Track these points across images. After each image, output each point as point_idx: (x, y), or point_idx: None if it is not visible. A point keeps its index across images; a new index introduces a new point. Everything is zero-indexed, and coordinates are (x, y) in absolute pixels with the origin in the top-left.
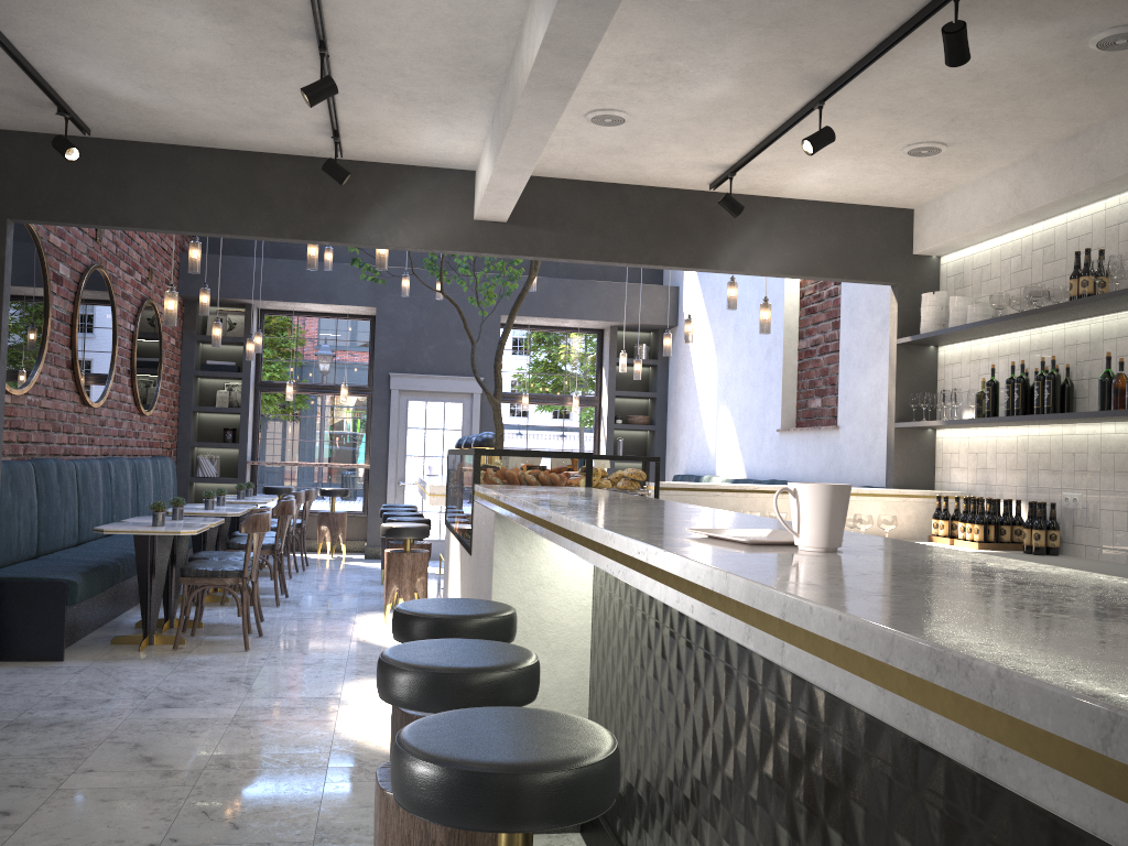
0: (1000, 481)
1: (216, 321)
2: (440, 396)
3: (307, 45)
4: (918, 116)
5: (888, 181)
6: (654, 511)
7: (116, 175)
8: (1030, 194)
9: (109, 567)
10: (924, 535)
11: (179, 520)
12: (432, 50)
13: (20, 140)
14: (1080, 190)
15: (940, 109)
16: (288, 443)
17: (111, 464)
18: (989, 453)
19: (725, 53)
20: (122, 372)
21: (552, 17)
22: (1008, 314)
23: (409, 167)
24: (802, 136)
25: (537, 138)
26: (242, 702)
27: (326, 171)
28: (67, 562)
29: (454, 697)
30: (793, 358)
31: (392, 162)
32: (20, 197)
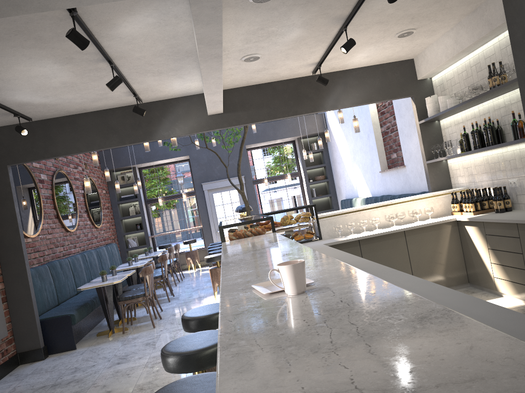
0: (480, 179)
1: (116, 181)
2: (226, 188)
3: (105, 64)
4: (395, 21)
5: (395, 50)
6: (271, 258)
7: (48, 135)
8: (462, 41)
9: (89, 303)
10: (450, 212)
11: (115, 275)
12: (159, 51)
13: (4, 130)
14: (483, 35)
15: (404, 15)
16: (165, 224)
17: (85, 254)
18: (472, 167)
19: (291, 19)
20: (82, 212)
21: (195, 32)
22: (466, 99)
23: (173, 99)
24: (344, 42)
25: (216, 78)
26: (150, 354)
27: (134, 112)
28: (70, 305)
29: (191, 365)
30: (380, 136)
31: (165, 98)
32: (10, 154)
